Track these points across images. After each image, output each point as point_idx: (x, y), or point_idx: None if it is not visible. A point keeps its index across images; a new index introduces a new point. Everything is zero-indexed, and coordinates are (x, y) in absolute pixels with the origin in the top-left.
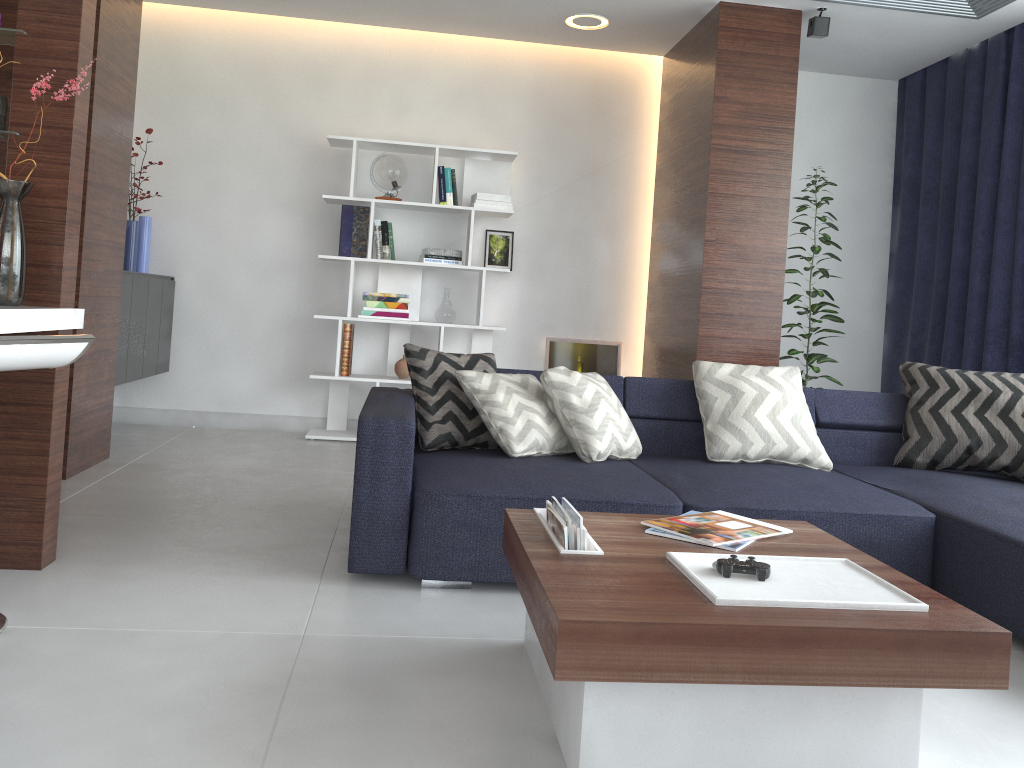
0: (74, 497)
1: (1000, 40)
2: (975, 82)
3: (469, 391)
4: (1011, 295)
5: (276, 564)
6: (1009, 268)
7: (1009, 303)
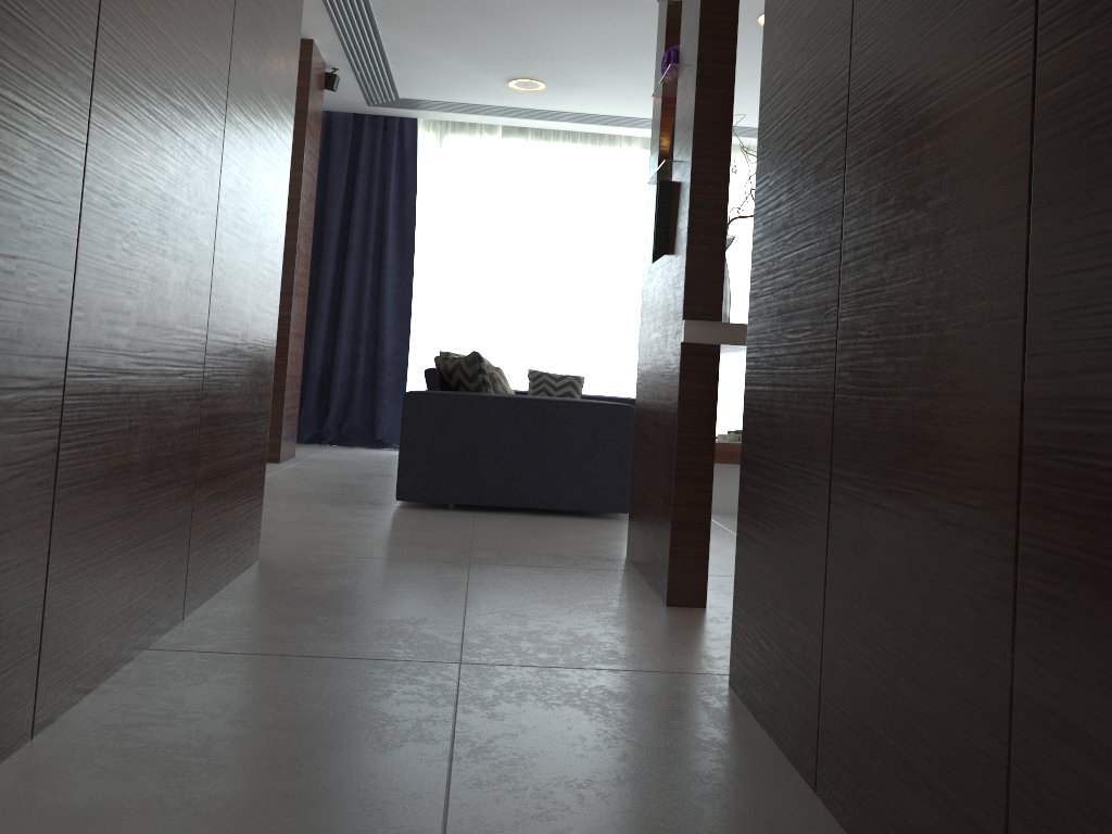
0: (373, 556)
1: (345, 116)
2: (320, 138)
3: (501, 387)
4: (360, 301)
5: (596, 527)
6: (356, 282)
7: (356, 306)
